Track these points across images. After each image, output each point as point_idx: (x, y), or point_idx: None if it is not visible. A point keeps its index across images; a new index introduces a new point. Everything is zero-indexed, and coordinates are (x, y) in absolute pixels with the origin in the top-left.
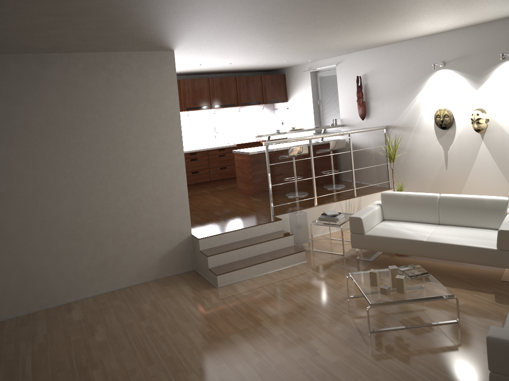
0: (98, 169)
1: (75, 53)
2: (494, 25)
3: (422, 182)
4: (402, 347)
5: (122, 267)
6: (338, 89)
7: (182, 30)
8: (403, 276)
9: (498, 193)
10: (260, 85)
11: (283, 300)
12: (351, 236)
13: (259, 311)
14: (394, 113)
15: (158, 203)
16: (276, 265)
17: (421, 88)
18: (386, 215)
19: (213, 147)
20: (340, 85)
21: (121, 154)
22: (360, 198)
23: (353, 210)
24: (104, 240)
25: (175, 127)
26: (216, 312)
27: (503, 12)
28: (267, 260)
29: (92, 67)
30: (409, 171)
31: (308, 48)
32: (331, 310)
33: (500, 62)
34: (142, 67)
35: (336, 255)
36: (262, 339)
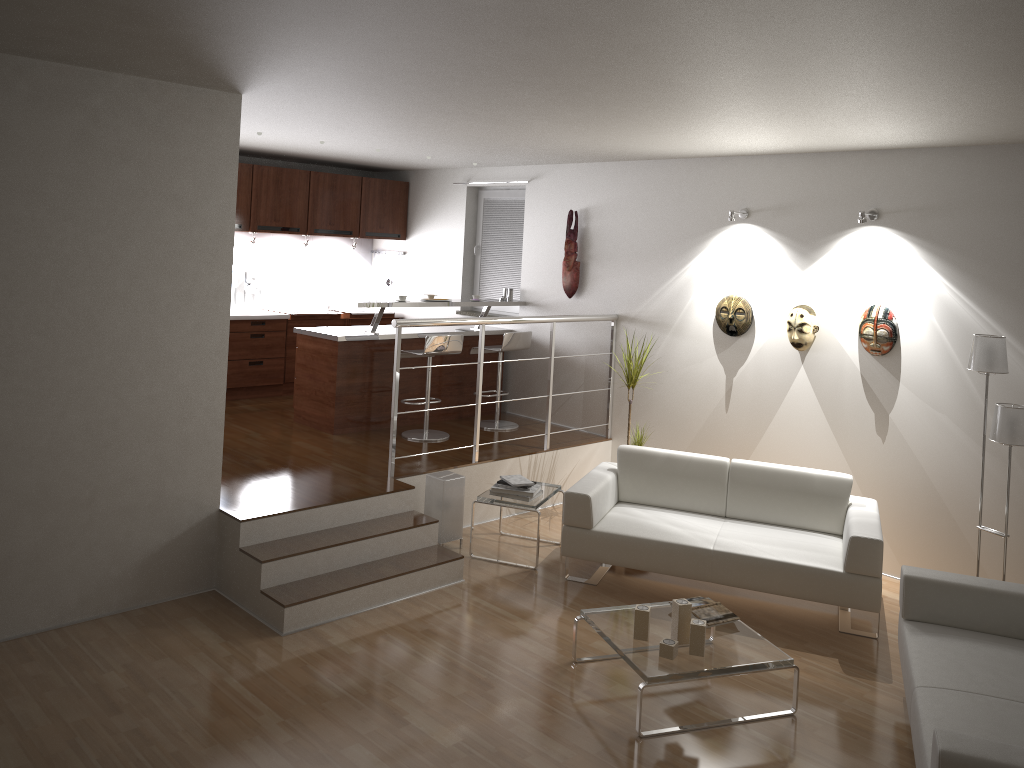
0: (26, 339)
1: (15, 56)
2: (850, 159)
3: (675, 431)
4: (711, 767)
5: (46, 580)
6: (525, 229)
7: (315, 55)
8: (705, 621)
9: (819, 465)
10: (357, 196)
11: (439, 667)
12: (563, 532)
13: (393, 691)
14: (637, 292)
15: (156, 432)
16: (406, 586)
17: (697, 251)
18: (626, 493)
19: (242, 314)
20: (529, 222)
21: (87, 309)
22: (555, 453)
23: (541, 477)
24: (12, 512)
25: (219, 264)
26: (295, 694)
27: (881, 139)
28: (389, 575)
29: (51, 97)
30: (652, 408)
31: (502, 141)
32: (548, 690)
33: (853, 226)
34: (167, 117)
35: (522, 570)
36: (418, 756)
